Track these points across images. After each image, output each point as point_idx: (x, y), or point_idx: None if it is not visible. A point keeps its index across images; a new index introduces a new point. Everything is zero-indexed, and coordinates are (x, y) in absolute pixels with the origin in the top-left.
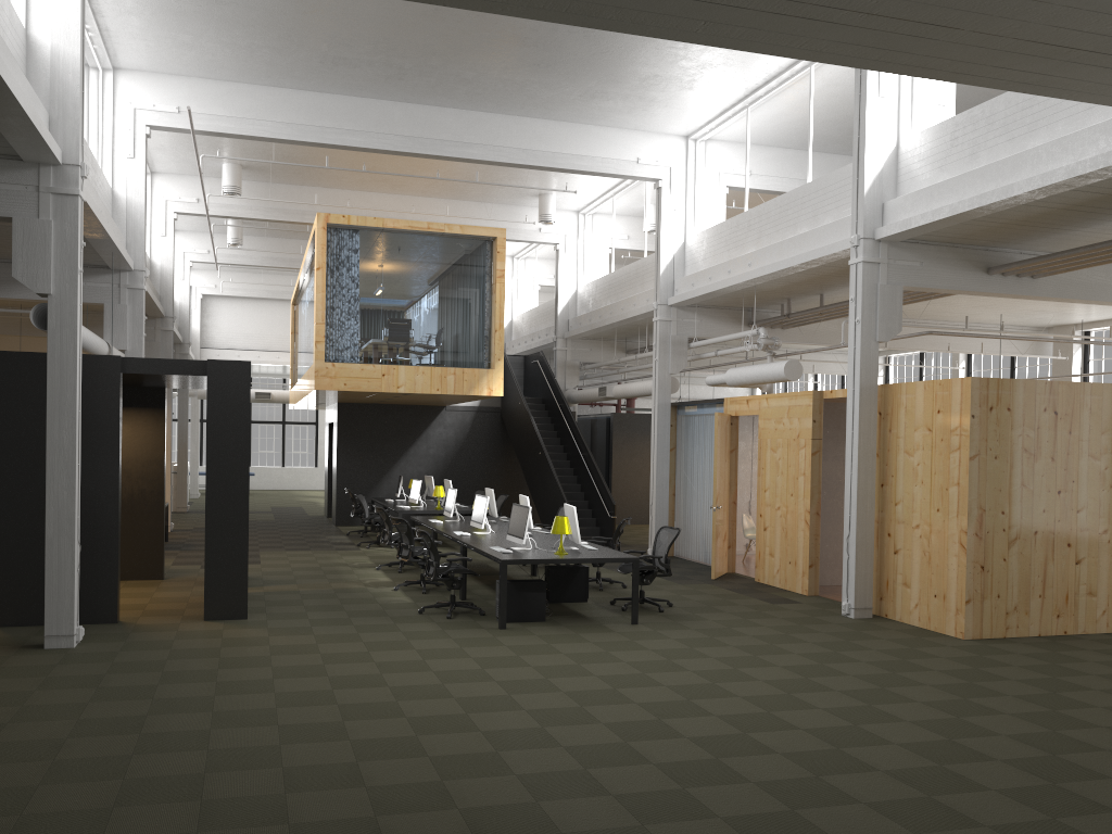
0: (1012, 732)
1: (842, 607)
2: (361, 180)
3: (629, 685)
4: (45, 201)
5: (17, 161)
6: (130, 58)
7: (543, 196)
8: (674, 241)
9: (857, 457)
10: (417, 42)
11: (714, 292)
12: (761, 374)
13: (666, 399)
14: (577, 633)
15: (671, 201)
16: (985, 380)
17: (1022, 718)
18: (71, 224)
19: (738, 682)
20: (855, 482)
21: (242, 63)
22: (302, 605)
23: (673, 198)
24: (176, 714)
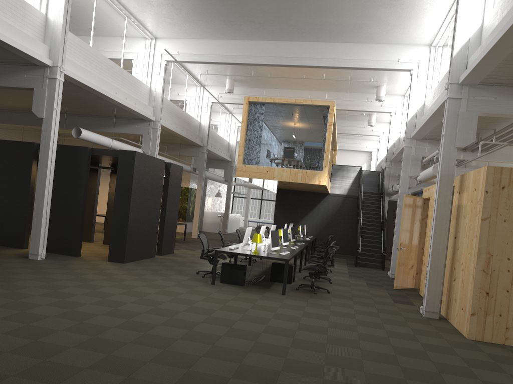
0: (334, 379)
1: (420, 309)
2: (287, 84)
3: (193, 312)
4: (45, 81)
5: (38, 66)
6: (157, 32)
7: (378, 87)
8: (418, 103)
9: (435, 218)
10: (256, 8)
11: (422, 128)
12: (427, 172)
13: (405, 190)
14: (241, 292)
15: (417, 81)
16: (499, 168)
17: (367, 376)
18: (53, 90)
19: (252, 323)
20: (433, 233)
21: (197, 29)
22: (160, 263)
23: (419, 79)
24: None
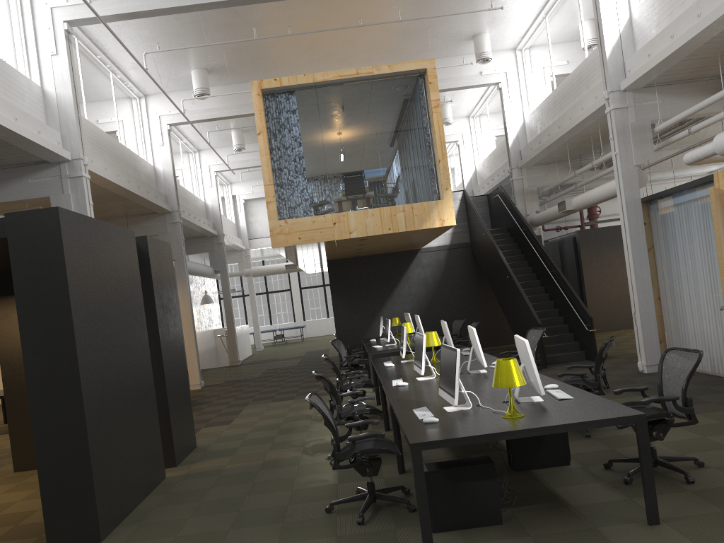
0: None
1: None
2: (309, 61)
3: None
4: None
5: None
6: None
7: (476, 36)
8: (618, 19)
9: None
10: None
11: (680, 50)
12: None
13: (634, 194)
14: None
15: None
16: None
17: None
18: None
19: None
20: None
21: None
22: (198, 501)
23: None
24: None
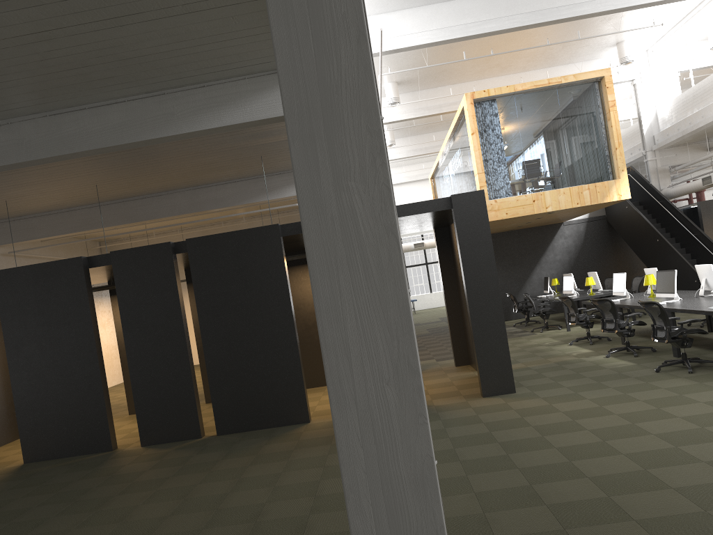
0: None
1: None
2: (478, 71)
3: None
4: None
5: None
6: None
7: (620, 43)
8: None
9: None
10: None
11: None
12: None
13: None
14: None
15: None
16: None
17: None
18: None
19: None
20: None
21: None
22: (545, 377)
23: None
24: (556, 482)
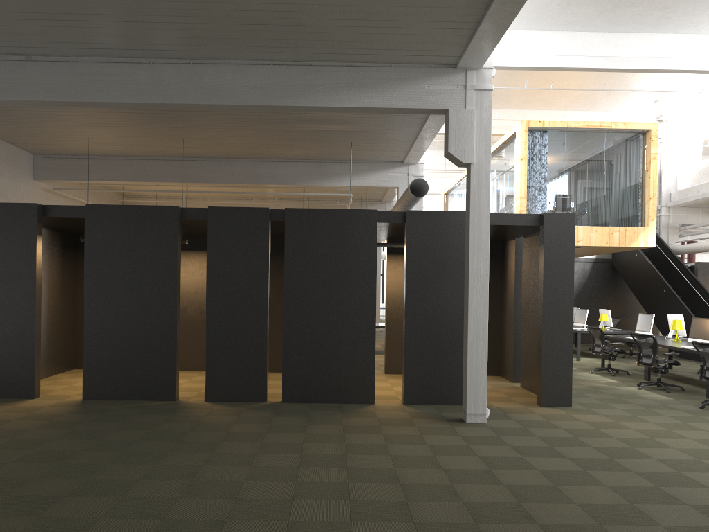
0: None
1: None
2: (524, 101)
3: None
4: (469, 96)
5: (451, 68)
6: None
7: (659, 101)
8: None
9: None
10: None
11: None
12: None
13: None
14: None
15: None
16: None
17: None
18: (486, 111)
19: None
20: None
21: None
22: (590, 398)
23: None
24: (680, 487)
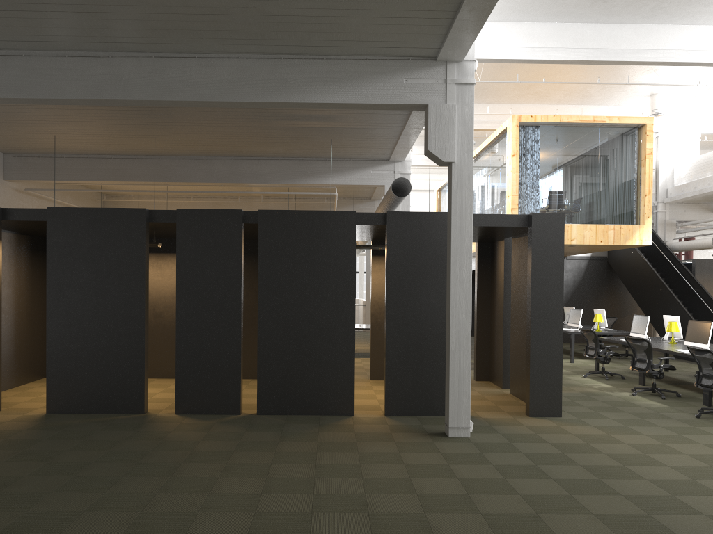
0: None
1: None
2: (517, 95)
3: None
4: (450, 90)
5: (431, 61)
6: None
7: (655, 95)
8: None
9: None
10: None
11: None
12: None
13: None
14: None
15: None
16: None
17: None
18: (468, 107)
19: None
20: None
21: None
22: (582, 406)
23: None
24: (673, 514)
